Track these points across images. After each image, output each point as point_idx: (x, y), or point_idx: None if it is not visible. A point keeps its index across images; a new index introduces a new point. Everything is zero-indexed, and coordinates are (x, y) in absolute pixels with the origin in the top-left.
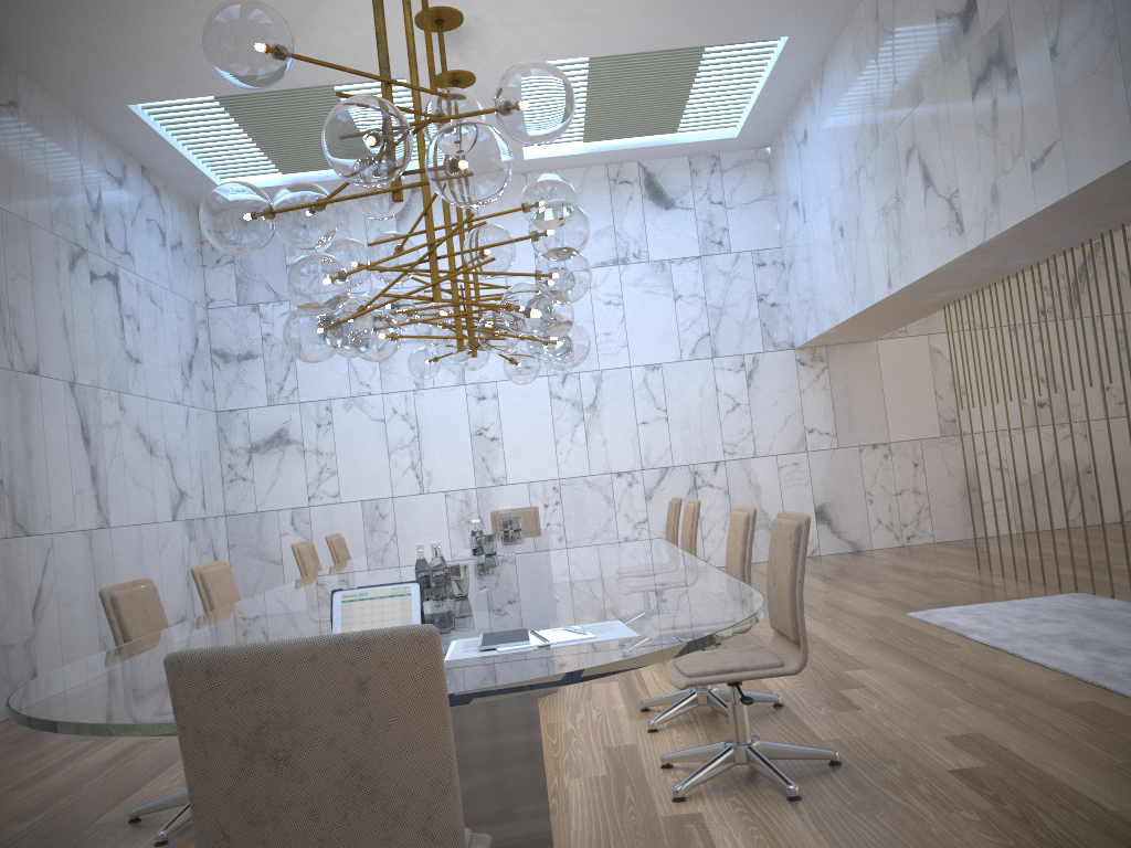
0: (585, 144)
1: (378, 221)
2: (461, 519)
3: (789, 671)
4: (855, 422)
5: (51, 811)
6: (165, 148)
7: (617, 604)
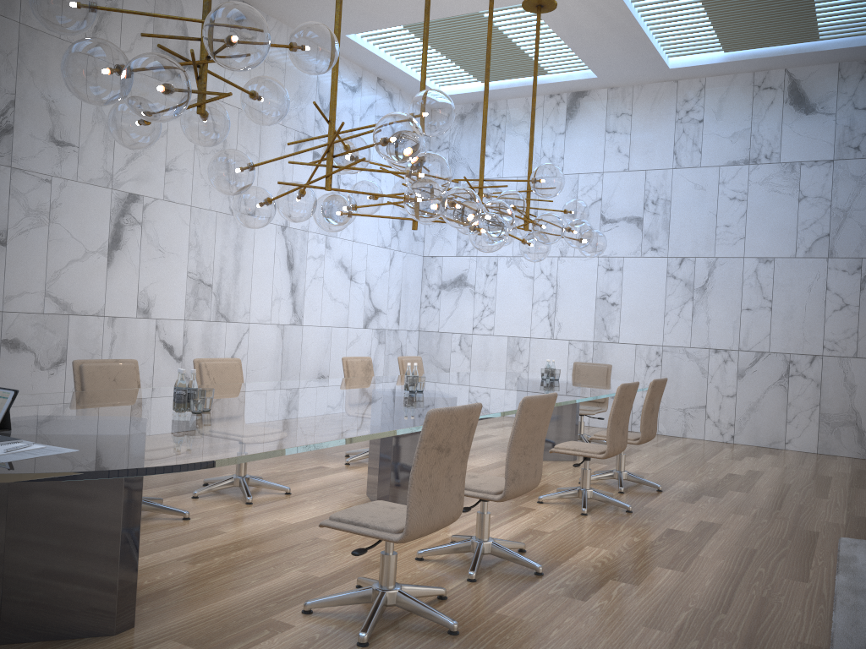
0: (727, 53)
1: (552, 120)
2: None
3: (392, 539)
4: None
5: None
6: (386, 65)
7: (160, 441)
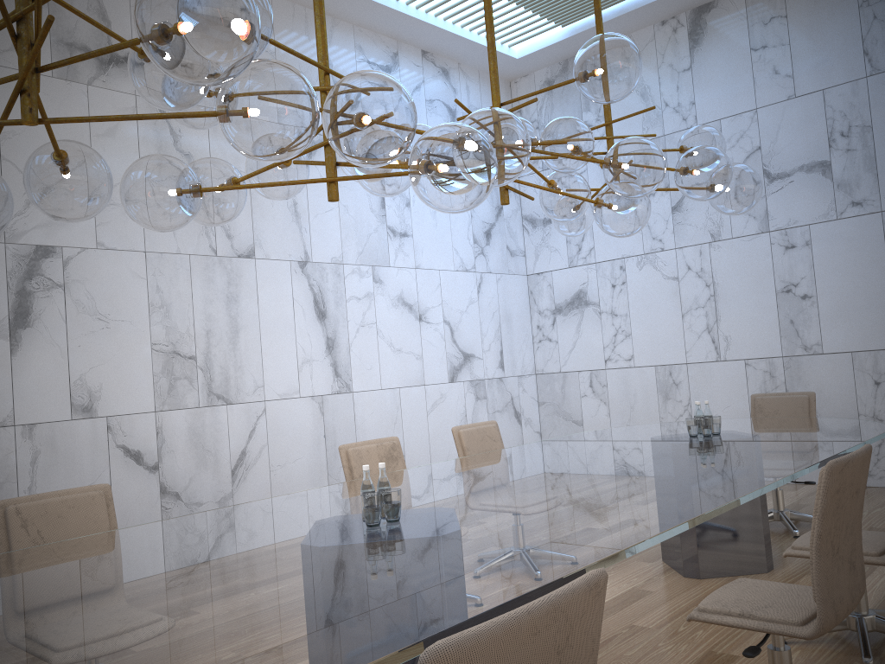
0: None
1: (669, 55)
2: (763, 393)
3: None
4: None
5: None
6: (423, 27)
7: None
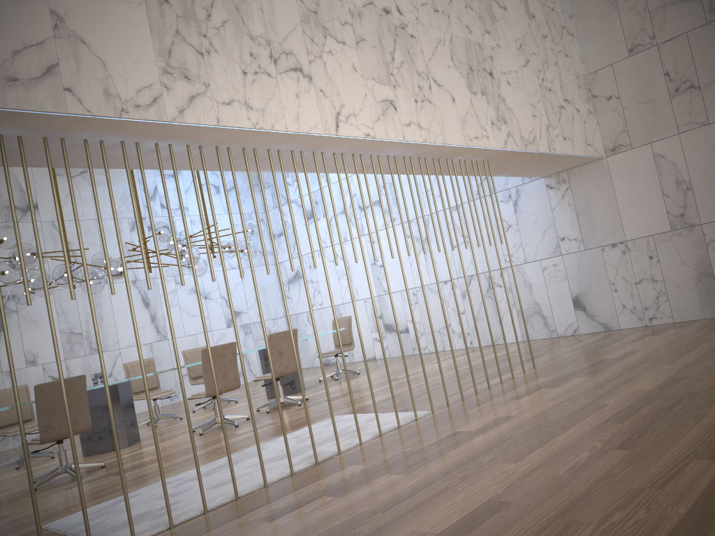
0: None
1: None
2: (373, 315)
3: None
4: (596, 227)
5: None
6: None
7: None
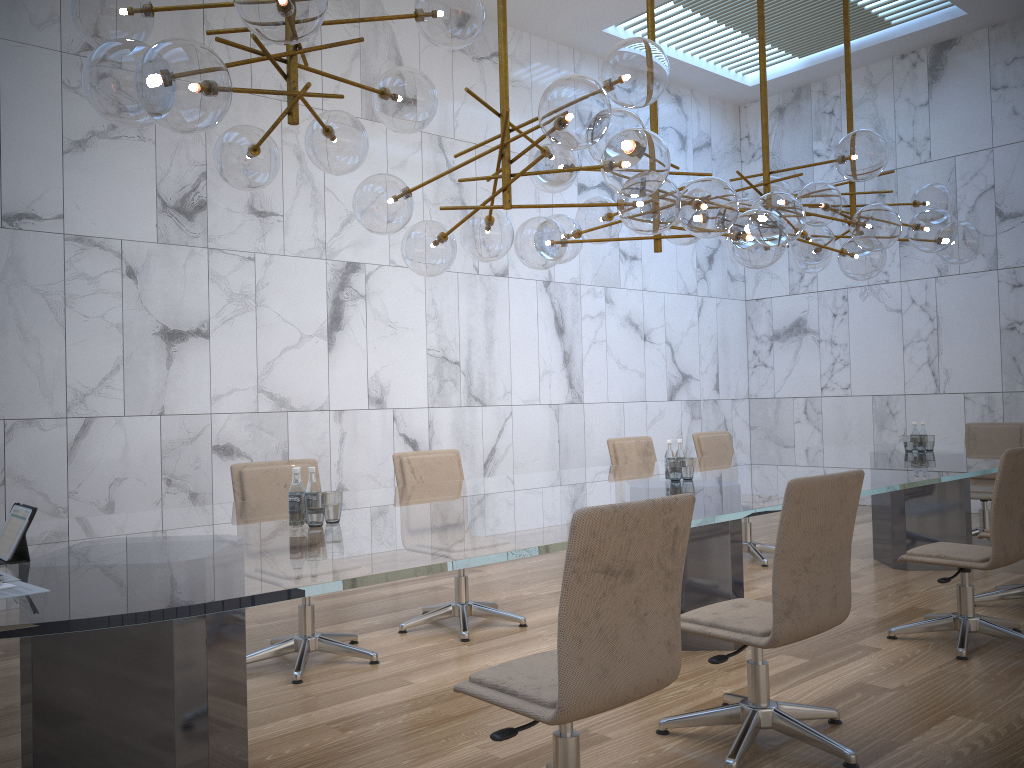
0: None
1: (907, 89)
2: None
3: (542, 718)
4: None
5: (282, 621)
6: None
7: (186, 572)
